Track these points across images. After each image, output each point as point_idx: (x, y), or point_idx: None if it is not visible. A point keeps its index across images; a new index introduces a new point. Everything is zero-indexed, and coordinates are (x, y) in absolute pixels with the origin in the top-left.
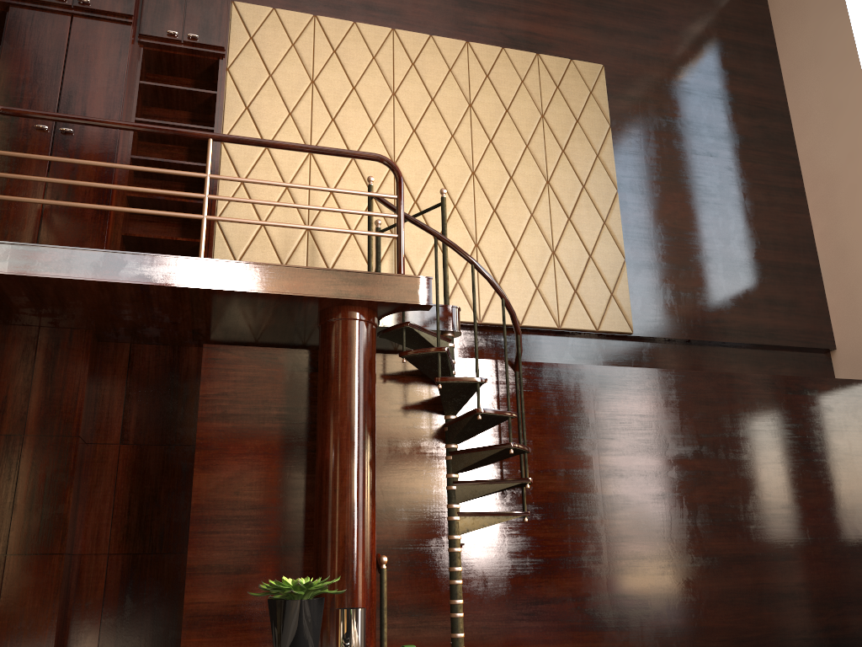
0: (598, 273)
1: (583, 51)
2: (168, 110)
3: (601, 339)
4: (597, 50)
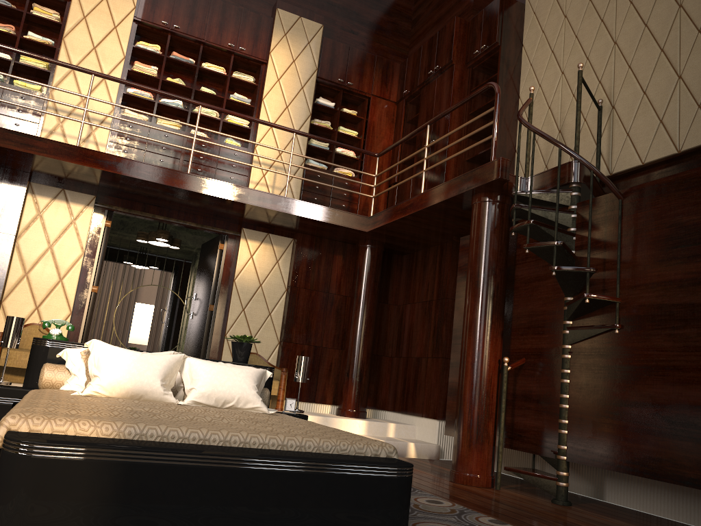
0: None
1: None
2: None
3: None
4: None
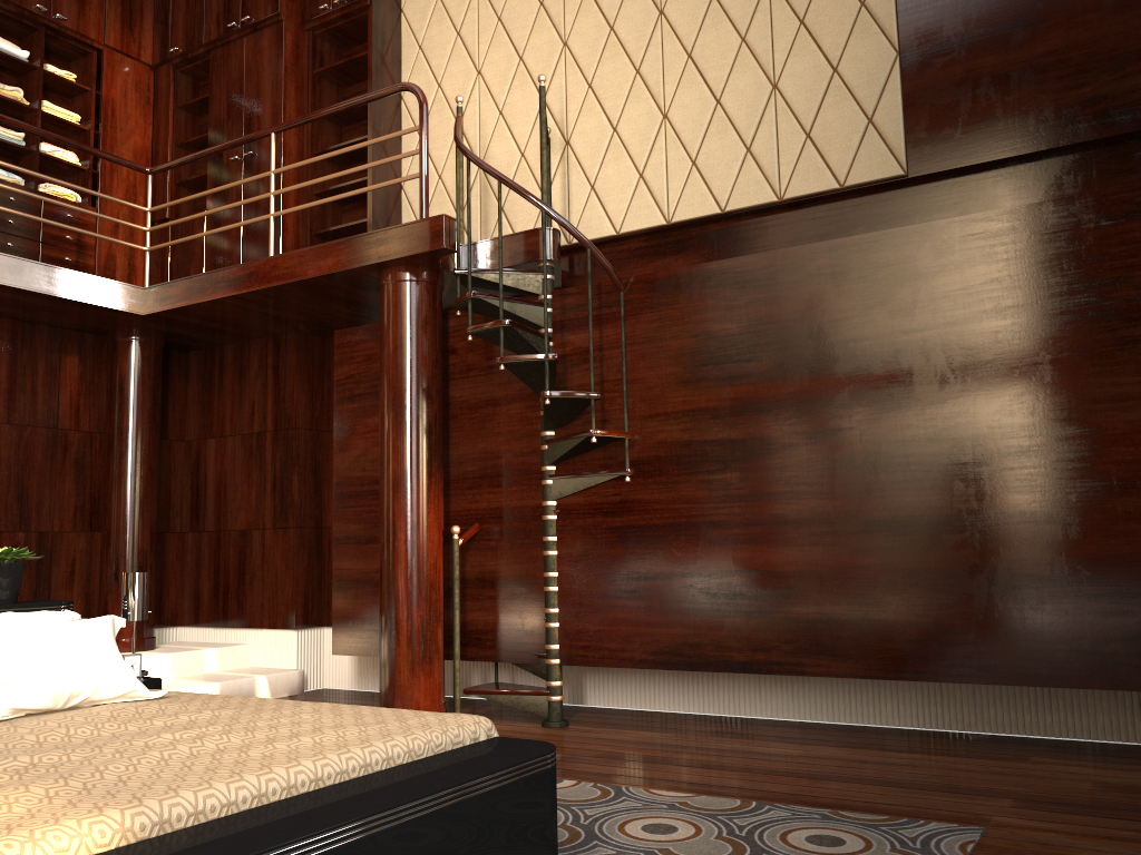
0: (846, 94)
1: None
2: (361, 84)
3: (864, 196)
4: None
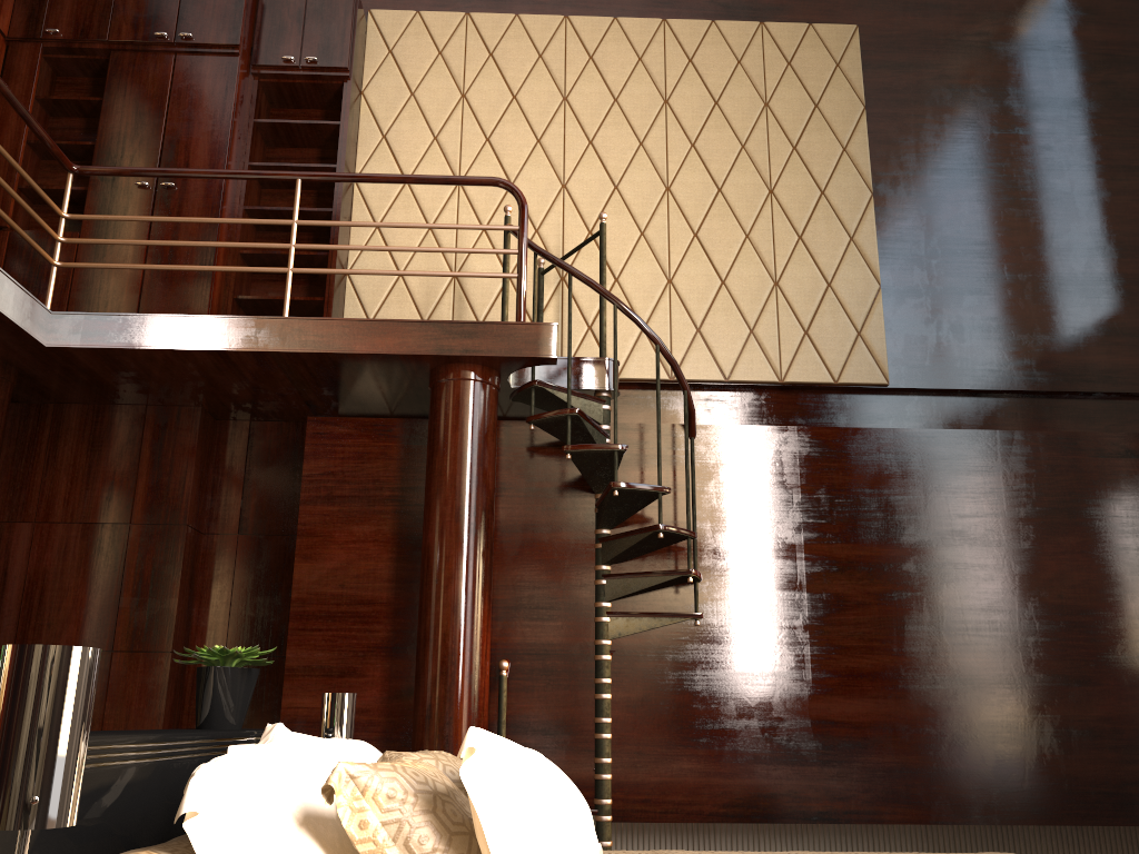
0: (839, 306)
1: (829, 10)
2: (295, 150)
3: (845, 394)
4: (849, 6)
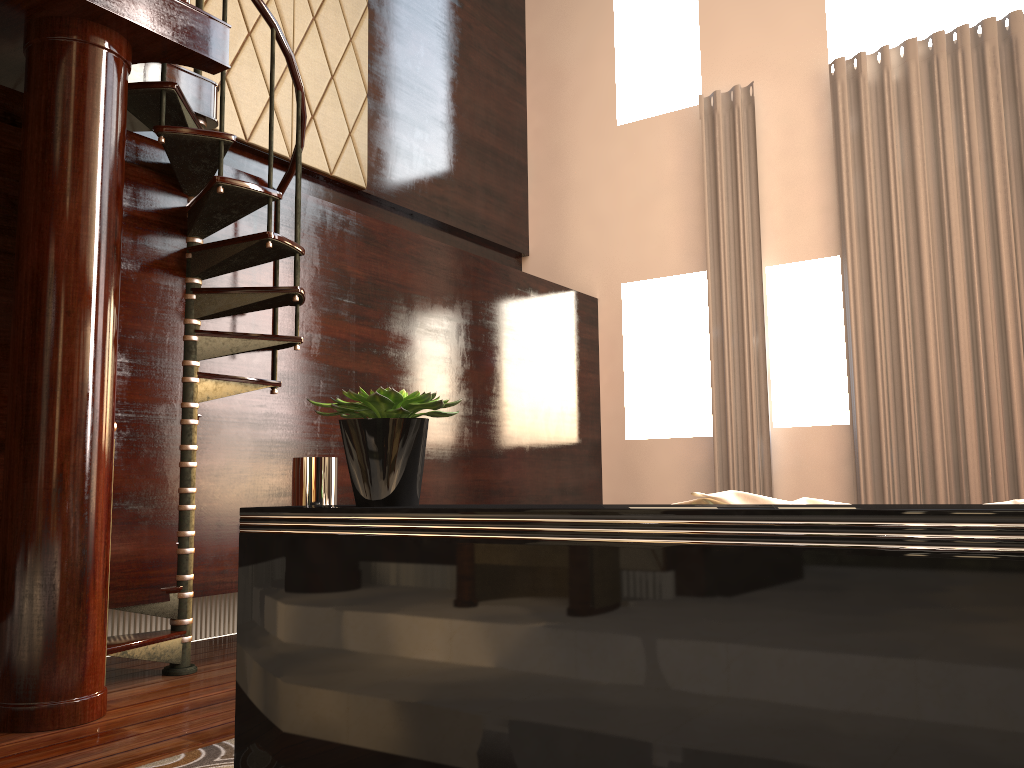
0: (339, 102)
1: None
2: None
3: (329, 187)
4: None
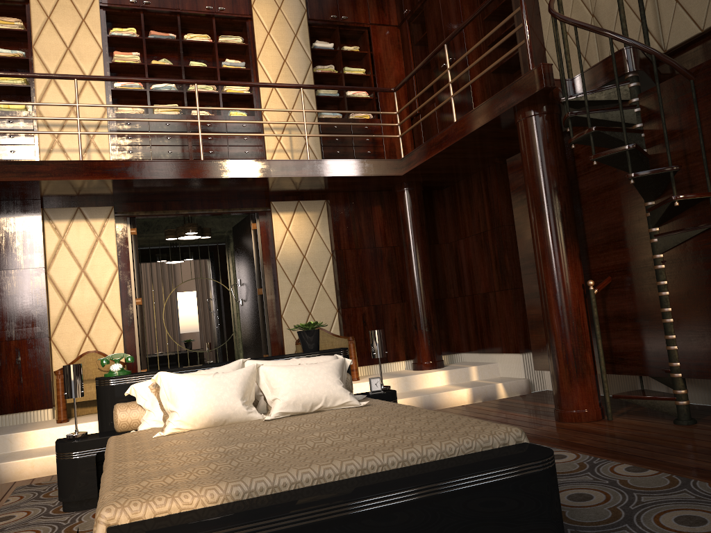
0: None
1: None
2: None
3: None
4: None
